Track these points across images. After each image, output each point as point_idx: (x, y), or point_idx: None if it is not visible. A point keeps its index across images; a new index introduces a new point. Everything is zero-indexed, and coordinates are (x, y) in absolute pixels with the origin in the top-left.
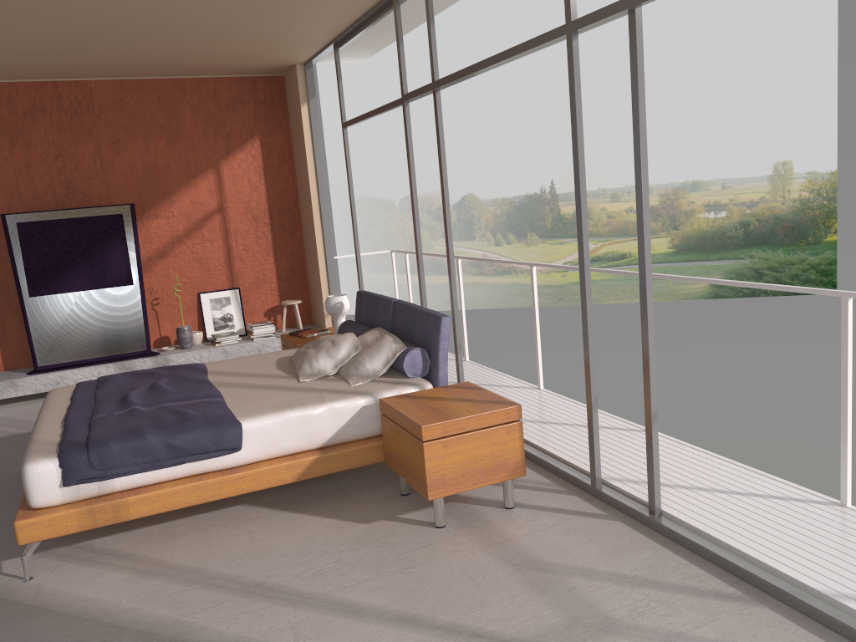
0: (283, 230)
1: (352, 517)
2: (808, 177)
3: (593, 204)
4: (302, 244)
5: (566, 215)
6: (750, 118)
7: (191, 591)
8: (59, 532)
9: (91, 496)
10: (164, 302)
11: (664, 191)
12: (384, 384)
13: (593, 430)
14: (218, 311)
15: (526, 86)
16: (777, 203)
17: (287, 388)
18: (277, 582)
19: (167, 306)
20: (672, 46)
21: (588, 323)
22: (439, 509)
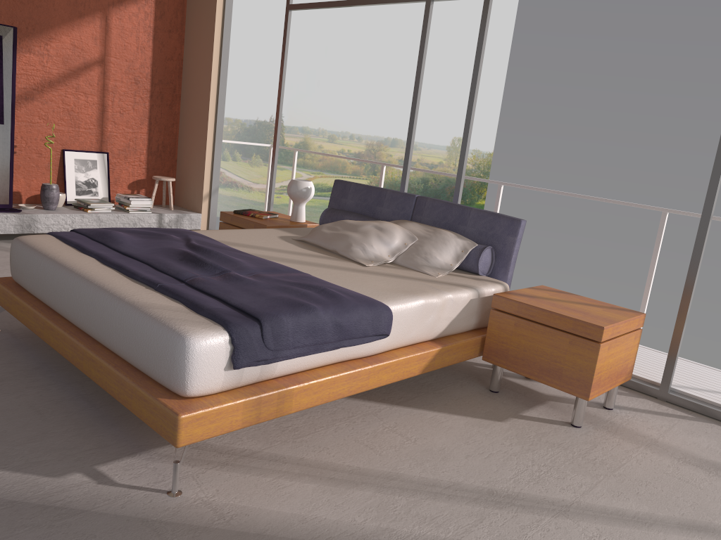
0: (162, 101)
1: (477, 414)
2: (474, 154)
3: (312, 140)
4: (177, 120)
5: (289, 145)
6: (442, 98)
7: (425, 503)
8: (222, 429)
9: (249, 383)
10: (21, 152)
11: (370, 142)
12: (468, 279)
13: (680, 341)
14: (82, 174)
15: (271, 24)
16: (450, 169)
17: (363, 271)
18: (506, 488)
19: (24, 157)
20: (396, 25)
21: (703, 245)
22: (584, 409)
